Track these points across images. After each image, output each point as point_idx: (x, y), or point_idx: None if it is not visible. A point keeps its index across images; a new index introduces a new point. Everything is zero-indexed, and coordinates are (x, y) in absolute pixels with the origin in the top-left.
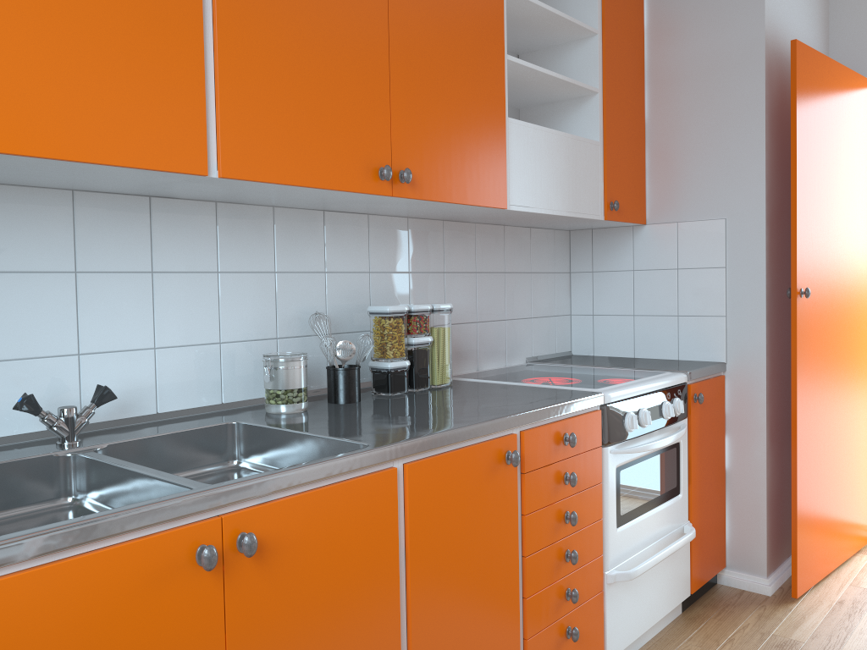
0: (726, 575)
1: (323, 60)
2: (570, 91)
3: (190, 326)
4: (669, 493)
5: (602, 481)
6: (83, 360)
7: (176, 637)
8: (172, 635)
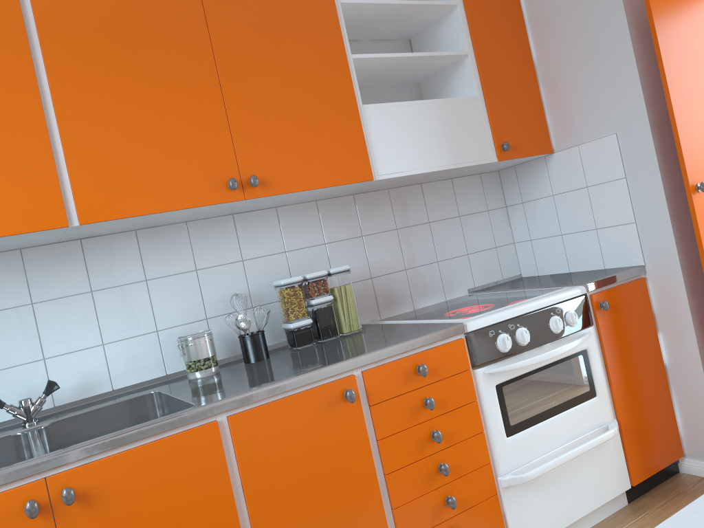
0: (686, 464)
1: (157, 116)
2: (442, 61)
3: (129, 323)
4: (579, 398)
5: (479, 398)
6: (48, 363)
7: None
8: None
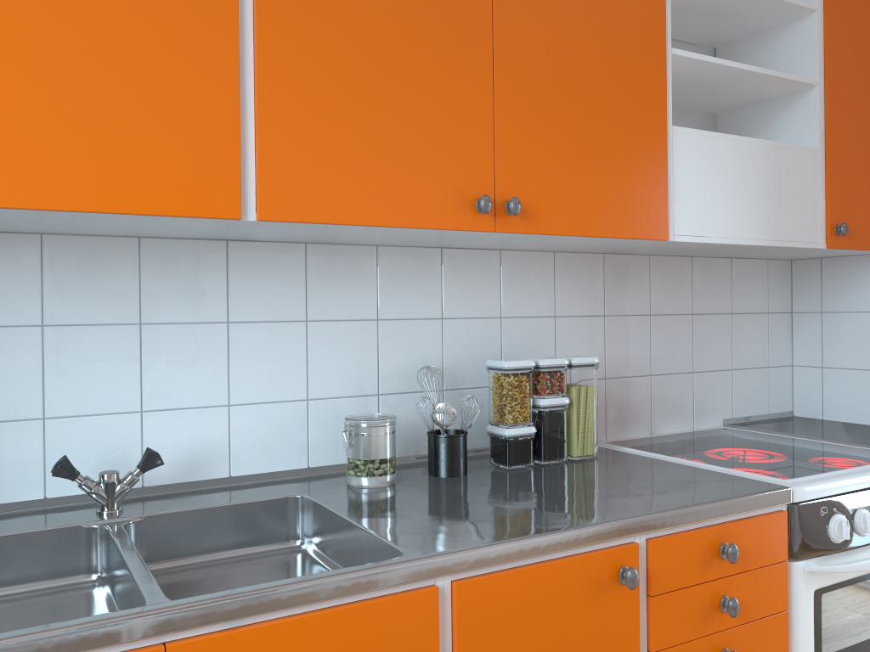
0: None
1: (398, 76)
2: (776, 87)
3: (272, 381)
4: None
5: (790, 607)
6: (146, 418)
7: None
8: None
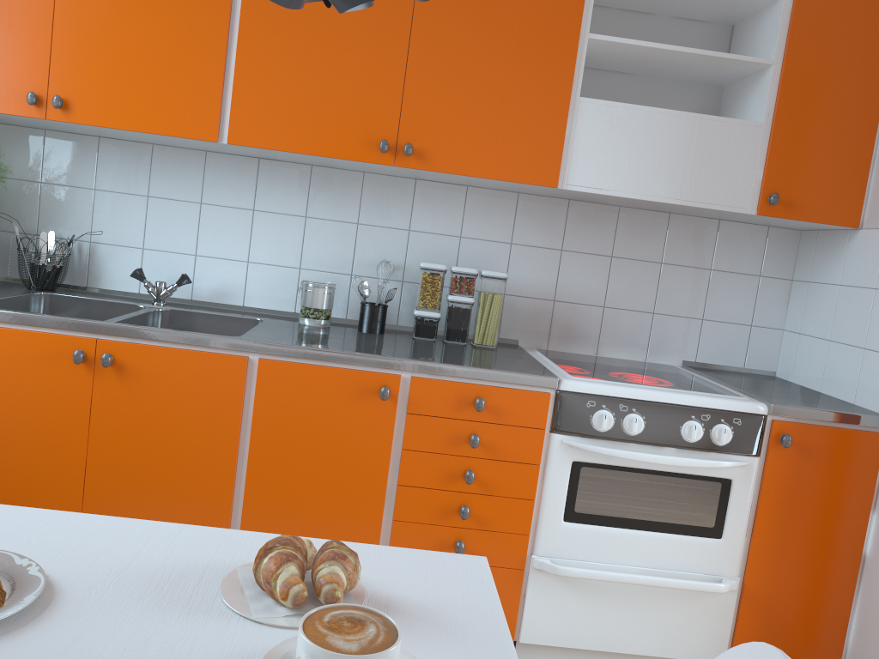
0: None
1: (332, 57)
2: (734, 65)
3: (277, 252)
4: (692, 529)
5: (545, 465)
6: (197, 260)
7: (59, 394)
8: (57, 391)
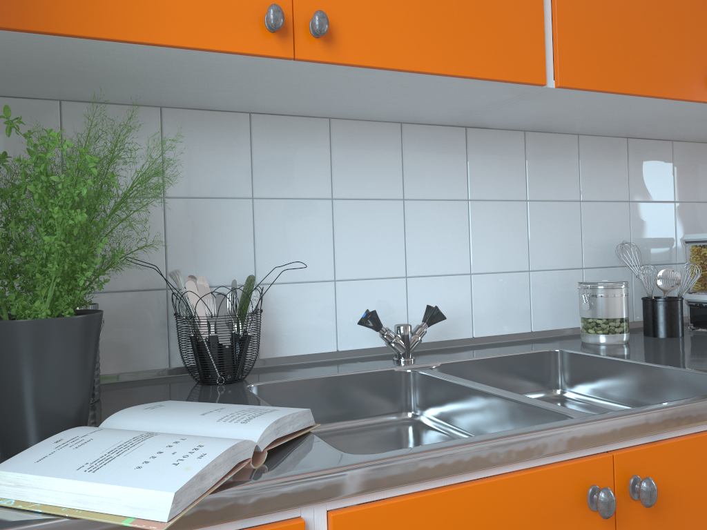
0: None
1: None
2: None
3: (502, 253)
4: None
5: None
6: (409, 283)
7: None
8: None
